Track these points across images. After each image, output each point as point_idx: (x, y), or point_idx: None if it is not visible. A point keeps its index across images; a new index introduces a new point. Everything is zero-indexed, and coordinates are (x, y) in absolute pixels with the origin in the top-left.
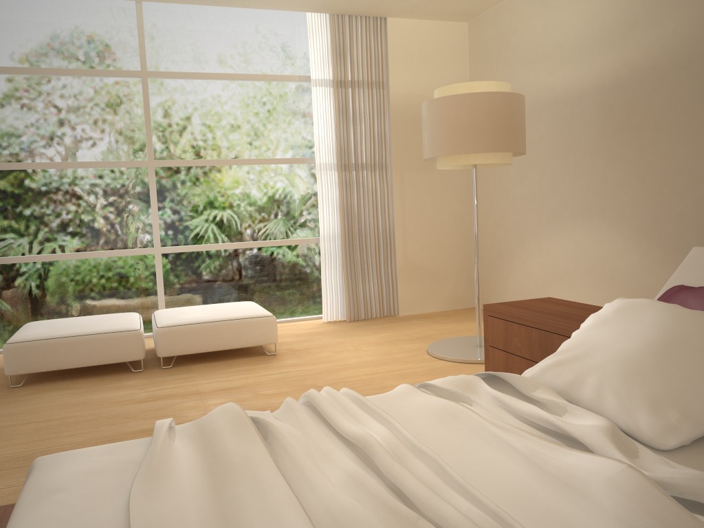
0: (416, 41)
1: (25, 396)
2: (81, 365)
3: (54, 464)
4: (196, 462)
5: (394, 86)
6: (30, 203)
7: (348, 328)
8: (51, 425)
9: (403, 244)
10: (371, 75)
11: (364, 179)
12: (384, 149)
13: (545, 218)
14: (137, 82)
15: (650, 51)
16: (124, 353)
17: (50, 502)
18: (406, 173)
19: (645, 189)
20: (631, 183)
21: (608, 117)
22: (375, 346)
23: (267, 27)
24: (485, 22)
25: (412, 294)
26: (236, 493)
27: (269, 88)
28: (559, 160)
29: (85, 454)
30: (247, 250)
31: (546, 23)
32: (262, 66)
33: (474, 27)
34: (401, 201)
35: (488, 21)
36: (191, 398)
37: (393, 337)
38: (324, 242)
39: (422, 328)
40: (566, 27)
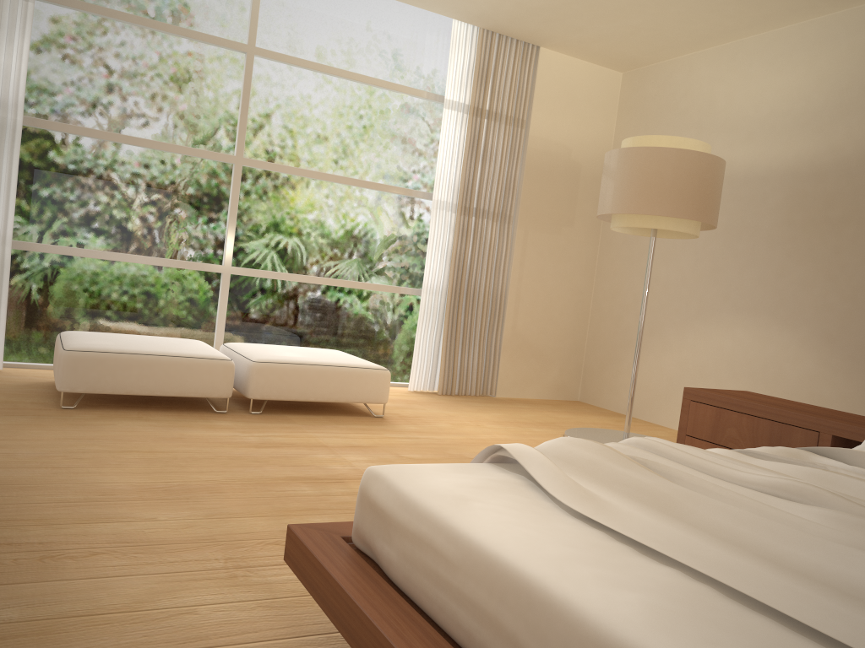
0: (566, 81)
1: (92, 420)
2: (155, 393)
3: (410, 474)
4: (601, 490)
5: (535, 127)
6: (80, 180)
7: (446, 401)
8: (162, 457)
9: (514, 313)
10: (511, 110)
11: (484, 229)
12: (511, 198)
13: (695, 308)
14: (239, 57)
15: (864, 142)
16: (210, 386)
17: (477, 509)
18: (531, 231)
19: (836, 291)
20: (818, 282)
21: (798, 206)
22: (497, 424)
23: (401, 26)
24: (648, 76)
25: (514, 374)
26: (709, 521)
27: (390, 99)
28: (726, 245)
29: (431, 469)
30: (331, 289)
31: (732, 91)
32: (388, 71)
33: (631, 79)
34: (521, 262)
35: (652, 76)
36: (320, 450)
37: (510, 418)
38: (426, 295)
39: (536, 413)
40: (759, 99)
